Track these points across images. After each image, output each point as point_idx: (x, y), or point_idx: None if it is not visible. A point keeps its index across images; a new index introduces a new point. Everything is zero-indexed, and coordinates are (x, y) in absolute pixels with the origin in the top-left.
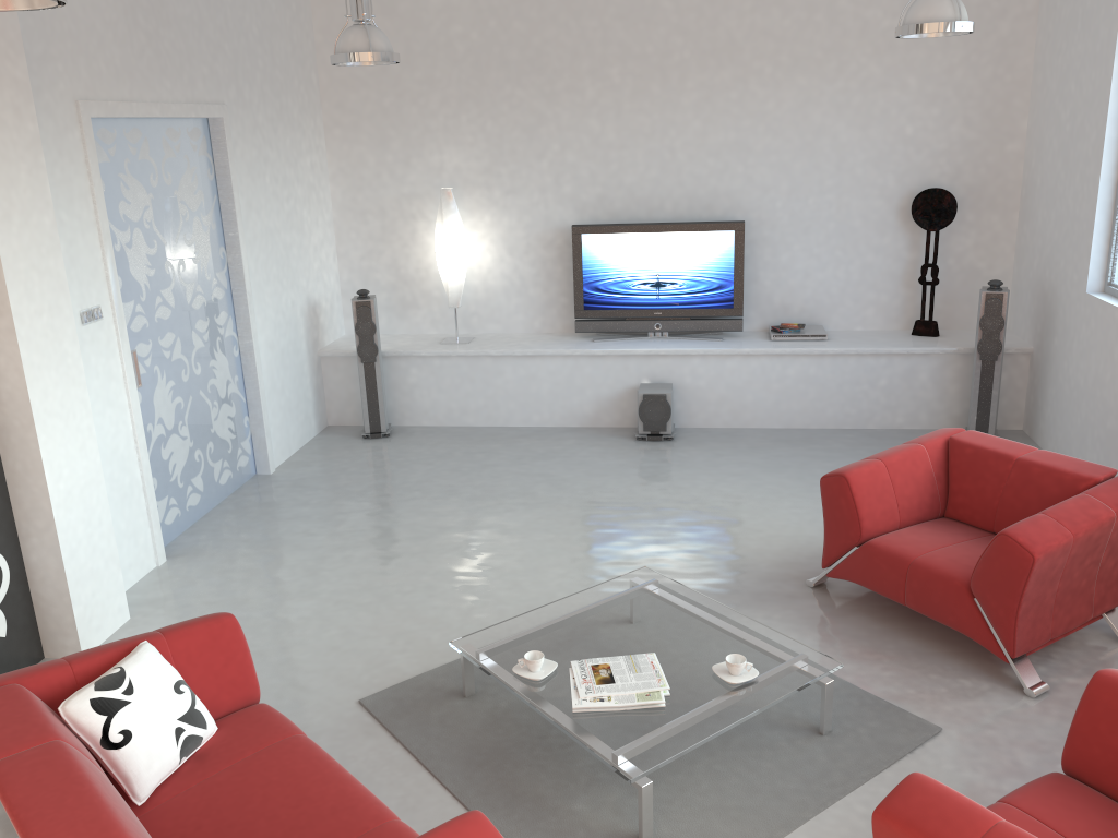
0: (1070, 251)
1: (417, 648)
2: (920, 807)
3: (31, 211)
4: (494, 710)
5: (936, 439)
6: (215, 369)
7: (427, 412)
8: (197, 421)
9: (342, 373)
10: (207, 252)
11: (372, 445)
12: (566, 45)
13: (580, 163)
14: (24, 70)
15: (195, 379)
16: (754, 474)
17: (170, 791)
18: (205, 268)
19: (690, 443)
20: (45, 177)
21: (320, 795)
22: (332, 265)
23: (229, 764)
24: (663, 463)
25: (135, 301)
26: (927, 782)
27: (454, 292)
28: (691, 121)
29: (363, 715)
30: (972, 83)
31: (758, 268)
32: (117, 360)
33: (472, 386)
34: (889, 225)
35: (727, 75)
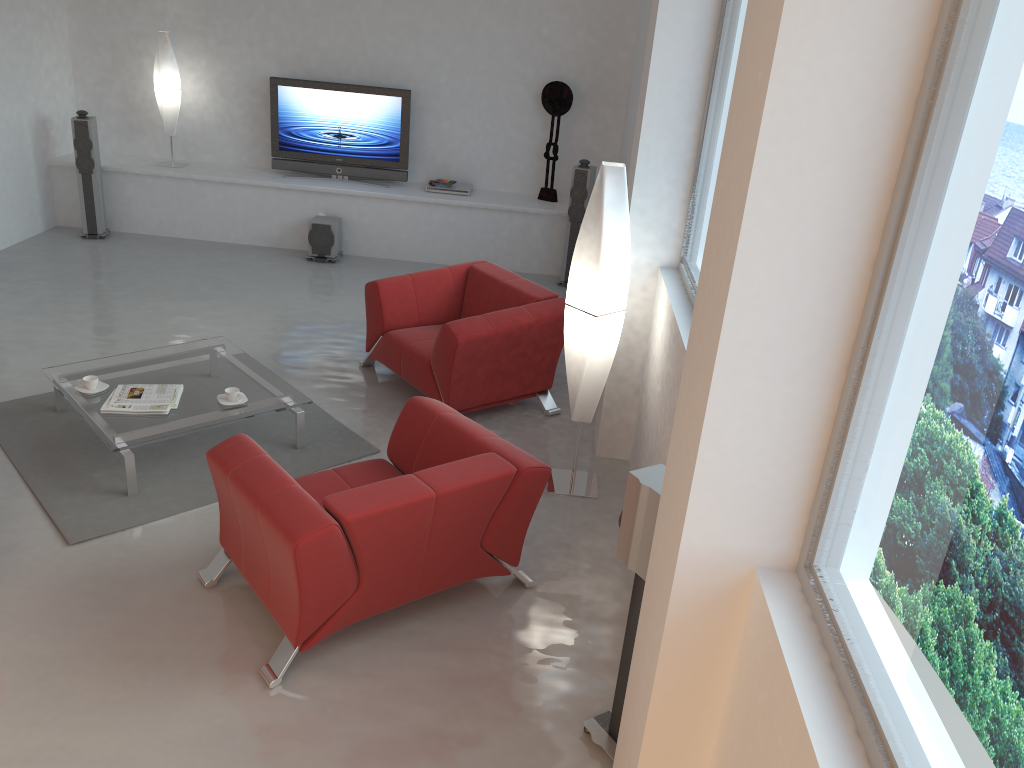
0: (630, 142)
1: (40, 381)
2: (227, 449)
3: None
4: (73, 420)
5: (461, 266)
6: None
7: (142, 223)
8: None
9: (69, 182)
10: None
11: (87, 244)
12: None
13: (282, 24)
14: None
15: None
16: None
17: None
18: None
19: (347, 266)
20: None
21: None
22: (67, 88)
23: None
24: (315, 278)
25: None
26: (241, 437)
27: (169, 123)
28: (374, 0)
29: None
30: None
31: (425, 132)
32: None
33: (179, 204)
34: (527, 108)
35: None
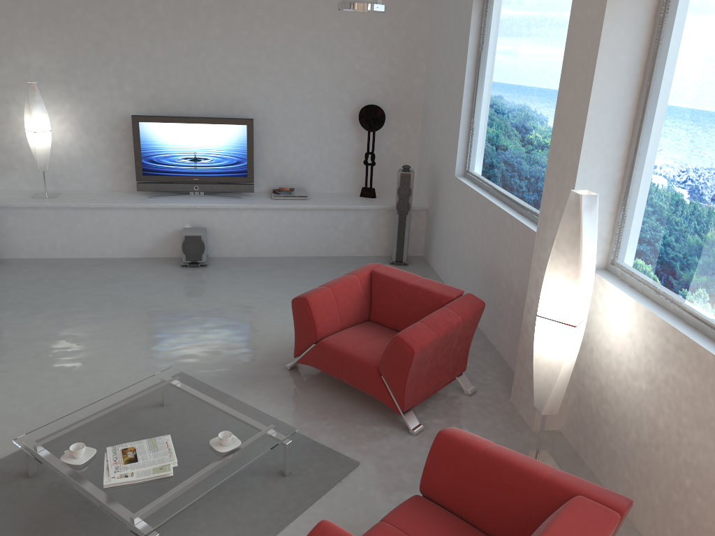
0: (447, 150)
1: None
2: None
3: None
4: (51, 485)
5: (364, 271)
6: None
7: (23, 248)
8: None
9: None
10: None
11: None
12: None
13: (137, 71)
14: None
15: None
16: (259, 289)
17: None
18: None
19: (218, 268)
20: None
21: None
22: None
23: None
24: (198, 283)
25: None
26: (329, 527)
27: (42, 160)
28: (216, 48)
29: None
30: (394, 39)
31: (264, 151)
32: None
33: (58, 229)
34: (346, 126)
35: (240, 18)
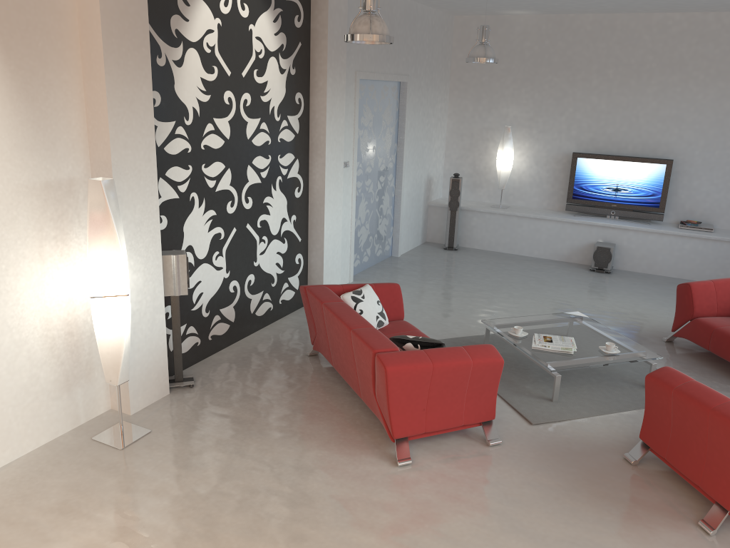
0: None
1: (464, 329)
2: (664, 374)
3: (337, 116)
4: None
5: None
6: (383, 200)
7: (478, 242)
8: (372, 223)
9: (438, 215)
10: (389, 145)
11: (448, 253)
12: (585, 56)
13: (583, 119)
14: (345, 59)
15: (375, 203)
16: (652, 294)
17: None
18: (387, 152)
19: (619, 276)
20: (344, 103)
21: None
22: (441, 160)
23: (393, 333)
24: (601, 282)
25: (359, 162)
26: (670, 368)
27: (503, 181)
28: (651, 102)
29: None
30: None
31: (678, 188)
32: (350, 186)
33: (504, 231)
34: None
35: (676, 78)
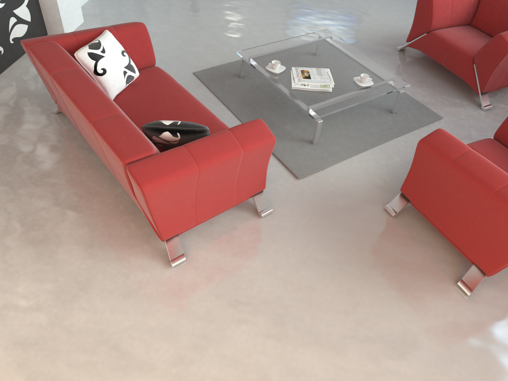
0: None
1: (218, 54)
2: (439, 141)
3: None
4: (252, 85)
5: None
6: None
7: None
8: None
9: None
10: None
11: None
12: None
13: None
14: None
15: None
16: None
17: (123, 97)
18: None
19: None
20: None
21: (187, 107)
22: None
23: (146, 90)
24: None
25: None
26: (444, 132)
27: None
28: None
29: (195, 79)
30: None
31: None
32: None
33: None
34: None
35: None
